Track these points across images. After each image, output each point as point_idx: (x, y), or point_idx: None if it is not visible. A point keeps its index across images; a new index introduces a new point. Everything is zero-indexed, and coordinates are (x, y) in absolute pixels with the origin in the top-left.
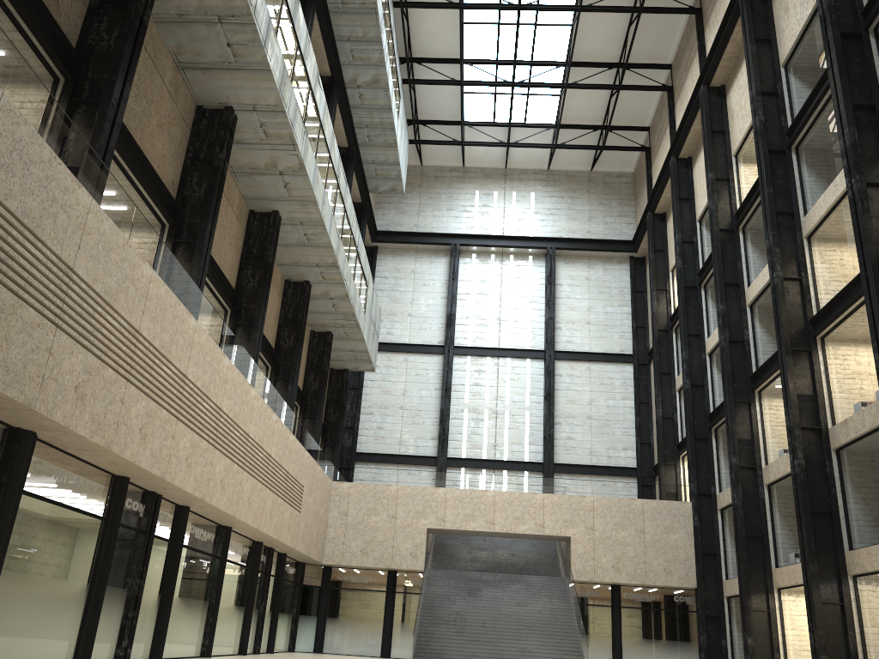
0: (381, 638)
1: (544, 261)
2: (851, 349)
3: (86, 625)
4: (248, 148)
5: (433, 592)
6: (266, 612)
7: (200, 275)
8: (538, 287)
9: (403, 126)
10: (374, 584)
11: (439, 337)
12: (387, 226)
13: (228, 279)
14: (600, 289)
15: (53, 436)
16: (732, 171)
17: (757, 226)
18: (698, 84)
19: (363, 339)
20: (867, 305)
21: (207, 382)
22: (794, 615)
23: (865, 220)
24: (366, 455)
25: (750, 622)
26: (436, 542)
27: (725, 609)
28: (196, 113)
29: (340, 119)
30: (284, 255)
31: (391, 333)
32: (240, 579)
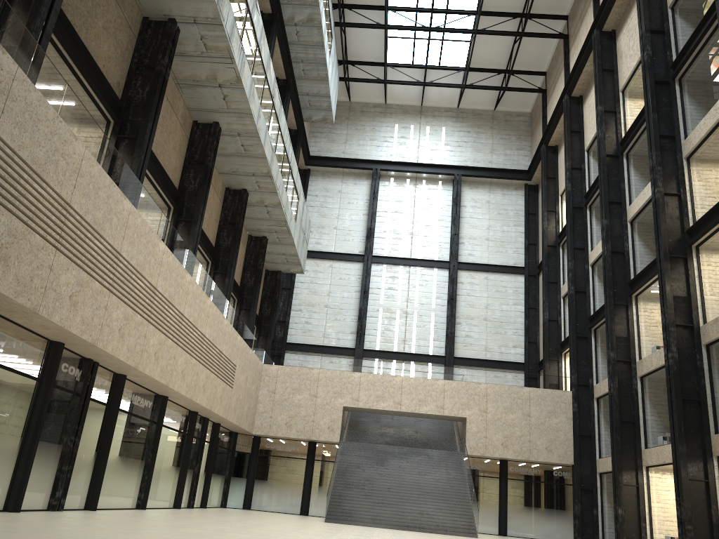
0: (301, 499)
1: (452, 186)
2: None
3: (17, 476)
4: (190, 60)
5: (346, 461)
6: (200, 472)
7: (140, 167)
8: (446, 207)
9: (334, 64)
10: (296, 453)
11: (360, 248)
12: (319, 152)
13: (172, 179)
14: (498, 211)
15: None
16: (619, 104)
17: (640, 152)
18: (591, 29)
19: (294, 244)
20: None
21: (142, 262)
22: (660, 490)
23: None
24: (294, 345)
25: (621, 495)
26: (351, 419)
27: (598, 483)
28: (142, 24)
29: (279, 53)
30: (224, 164)
31: (319, 243)
32: (176, 443)
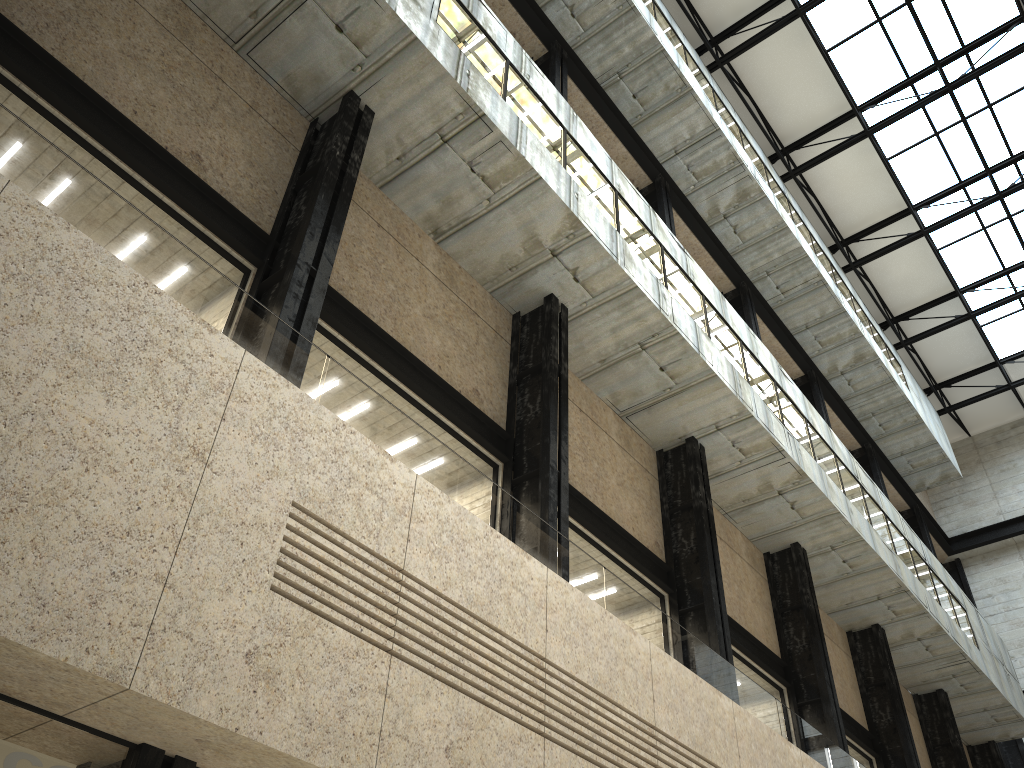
0: None
1: None
2: None
3: None
4: (730, 477)
5: None
6: None
7: (722, 643)
8: None
9: (919, 397)
10: None
11: None
12: (960, 528)
13: (767, 646)
14: None
15: None
16: None
17: None
18: None
19: (993, 686)
20: None
21: None
22: None
23: None
24: None
25: None
26: None
27: None
28: (657, 460)
29: (837, 418)
30: (830, 598)
31: None
32: None
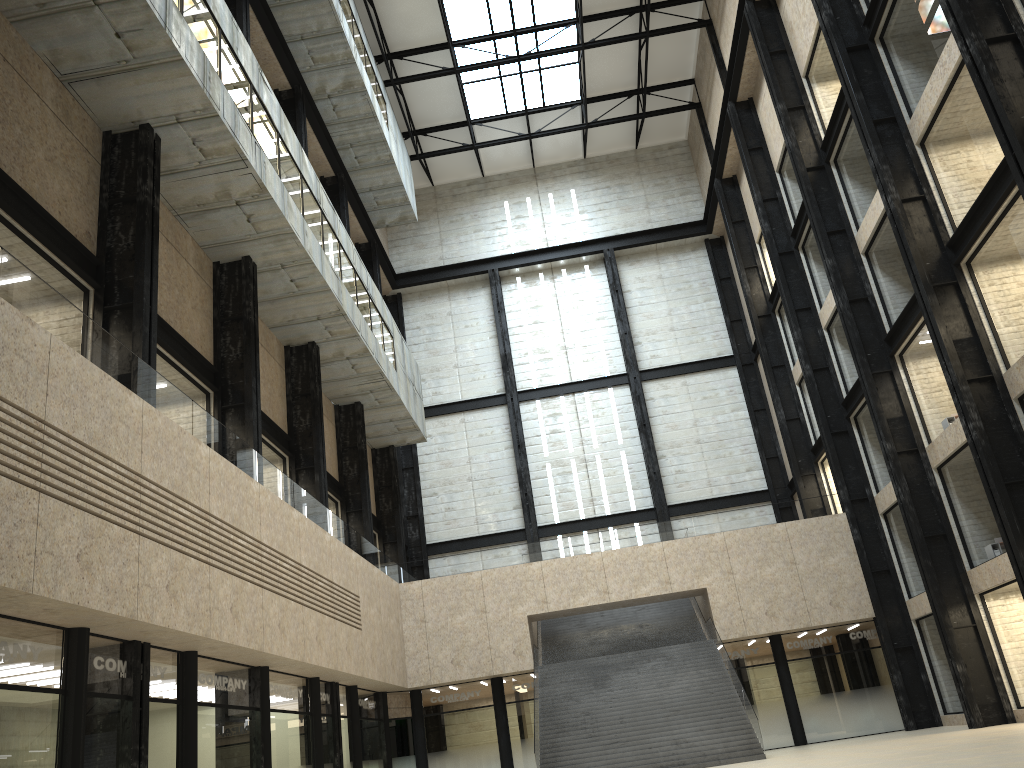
0: (500, 765)
1: (604, 267)
2: (1009, 266)
3: None
4: (186, 177)
5: (551, 693)
6: (345, 764)
7: (146, 344)
8: (603, 299)
9: (397, 139)
10: (477, 700)
11: (498, 385)
12: (407, 267)
13: (201, 352)
14: (678, 286)
15: None
16: (806, 95)
17: (852, 153)
18: (741, 3)
19: (401, 402)
20: (1023, 195)
21: (178, 480)
22: (1009, 623)
23: (996, 85)
24: (439, 545)
25: (955, 644)
26: (544, 631)
27: (917, 635)
28: (104, 142)
29: (316, 142)
30: (274, 313)
31: (438, 393)
32: (298, 730)
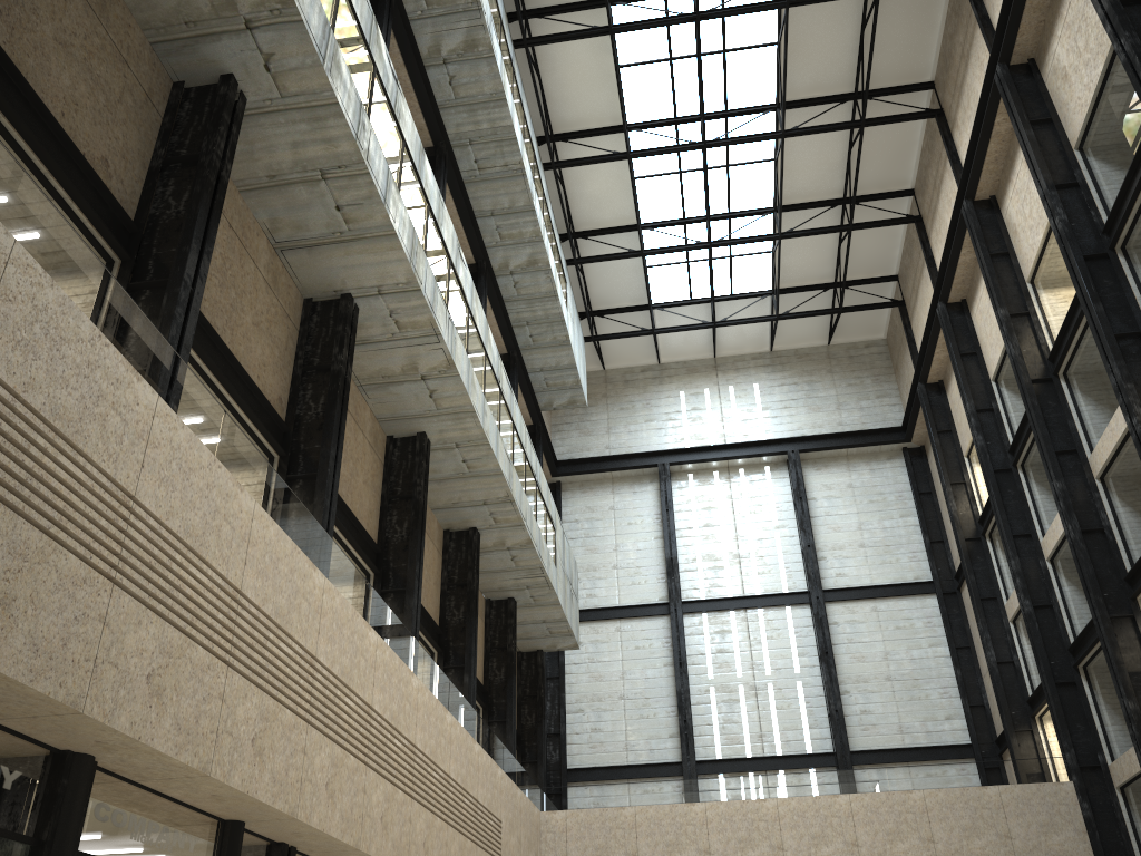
0: None
1: (786, 470)
2: None
3: None
4: (377, 348)
5: None
6: None
7: (326, 518)
8: (784, 505)
9: (574, 319)
10: None
11: (660, 592)
12: (570, 454)
13: (367, 530)
14: (870, 497)
15: (120, 759)
16: (1031, 301)
17: (1086, 367)
18: (958, 201)
19: (558, 602)
20: None
21: (347, 666)
22: None
23: None
24: (581, 771)
25: None
26: None
27: None
28: (304, 309)
29: (493, 318)
30: (439, 494)
31: (593, 595)
32: None
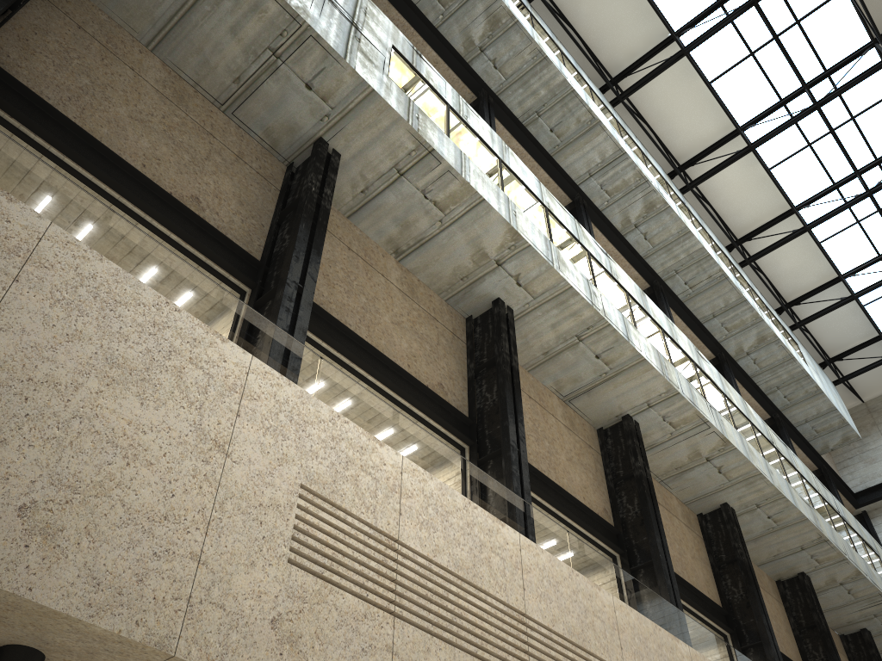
0: None
1: None
2: None
3: None
4: (662, 448)
5: None
6: None
7: (671, 595)
8: None
9: (816, 370)
10: None
11: None
12: (863, 484)
13: (709, 597)
14: None
15: None
16: None
17: None
18: None
19: None
20: None
21: None
22: None
23: None
24: None
25: None
26: None
27: None
28: (598, 437)
29: (746, 393)
30: (759, 551)
31: None
32: None
